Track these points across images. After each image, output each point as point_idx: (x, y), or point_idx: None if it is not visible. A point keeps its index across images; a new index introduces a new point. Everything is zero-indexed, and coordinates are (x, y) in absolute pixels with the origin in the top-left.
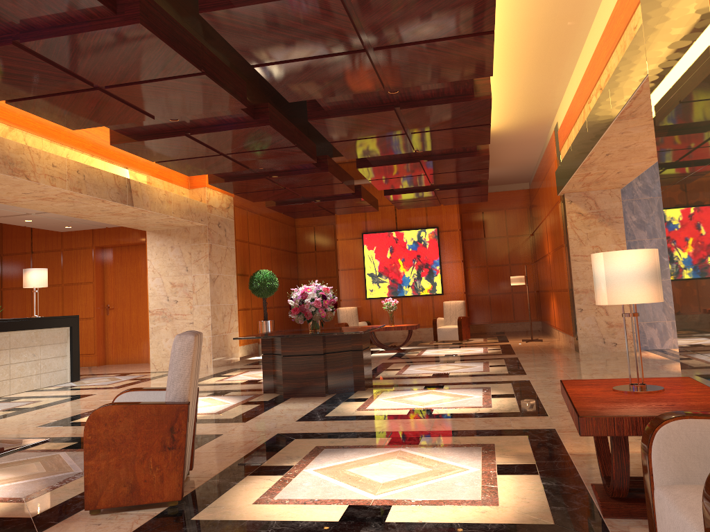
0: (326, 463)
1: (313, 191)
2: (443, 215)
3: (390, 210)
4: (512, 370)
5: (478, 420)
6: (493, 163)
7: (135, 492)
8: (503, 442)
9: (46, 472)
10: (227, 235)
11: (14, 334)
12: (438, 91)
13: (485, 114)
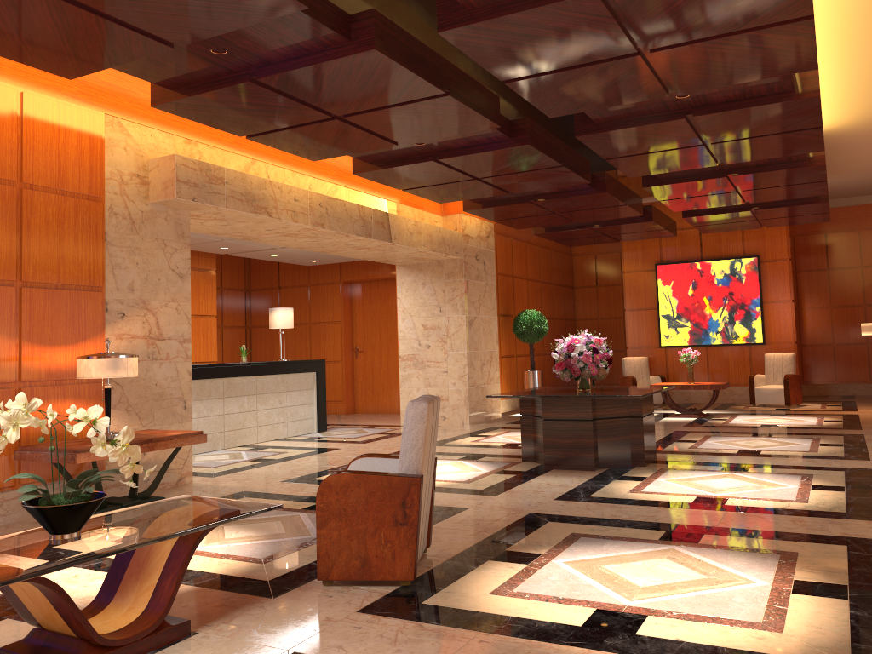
0: (580, 555)
1: (589, 215)
2: (766, 239)
3: (692, 234)
4: (851, 453)
5: (784, 518)
6: (839, 169)
7: (366, 566)
8: (811, 551)
9: (285, 533)
10: (486, 269)
11: (260, 379)
12: (744, 91)
13: (812, 115)
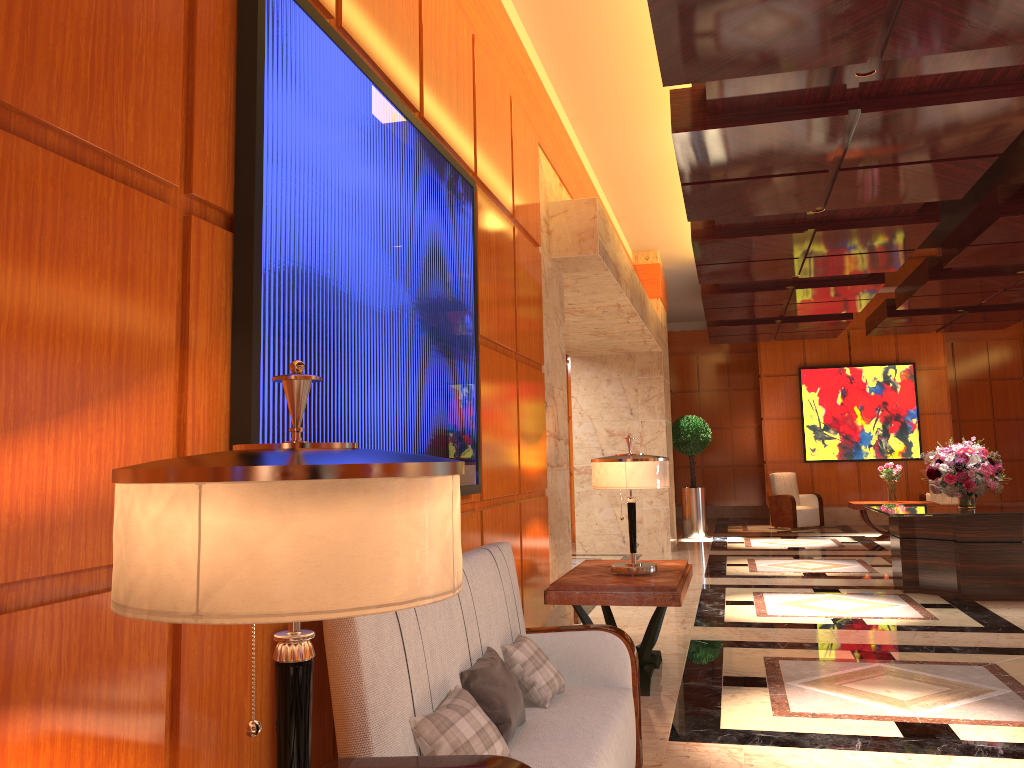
0: None
1: (811, 308)
2: (921, 346)
3: (840, 336)
4: None
5: None
6: None
7: None
8: None
9: (954, 689)
10: (667, 366)
11: None
12: None
13: None
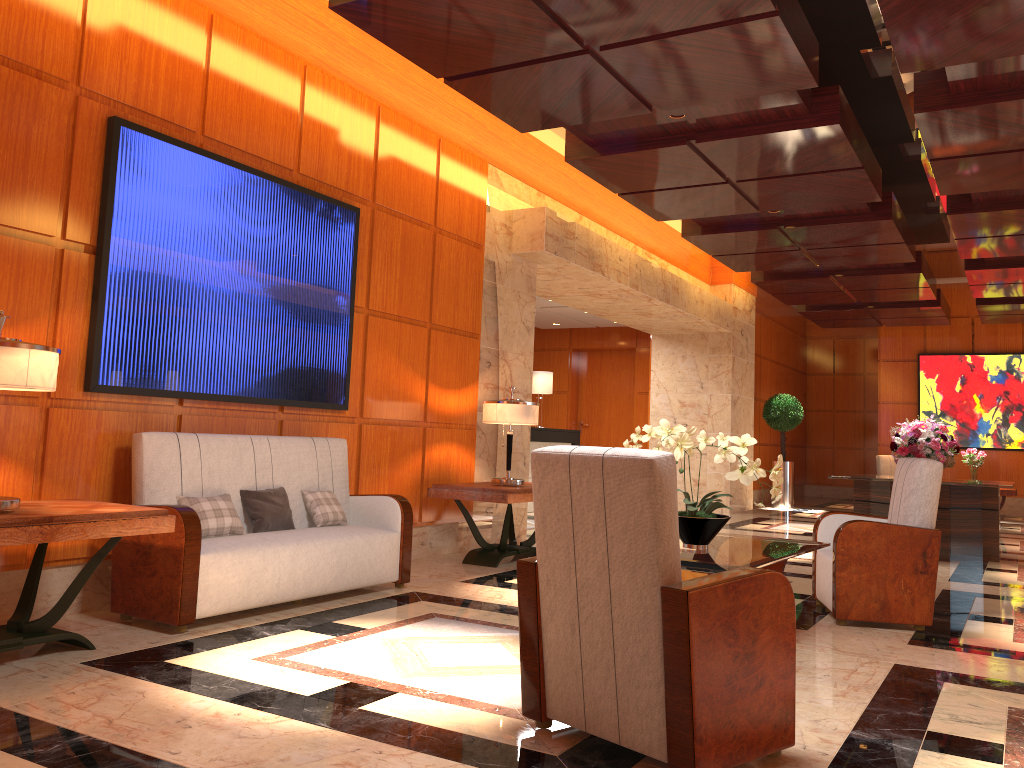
0: None
1: (879, 295)
2: None
3: (963, 323)
4: None
5: None
6: None
7: (885, 609)
8: None
9: None
10: (747, 346)
11: None
12: None
13: None
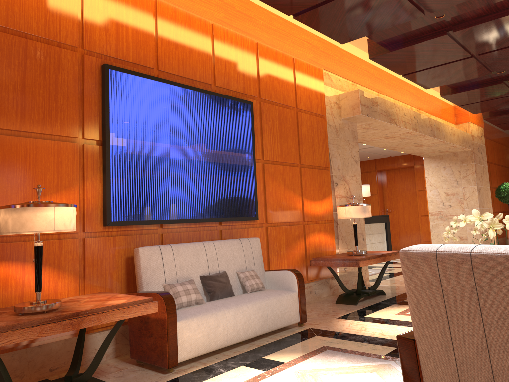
0: None
1: None
2: None
3: None
4: None
5: None
6: None
7: None
8: None
9: None
10: (482, 157)
11: None
12: None
13: None
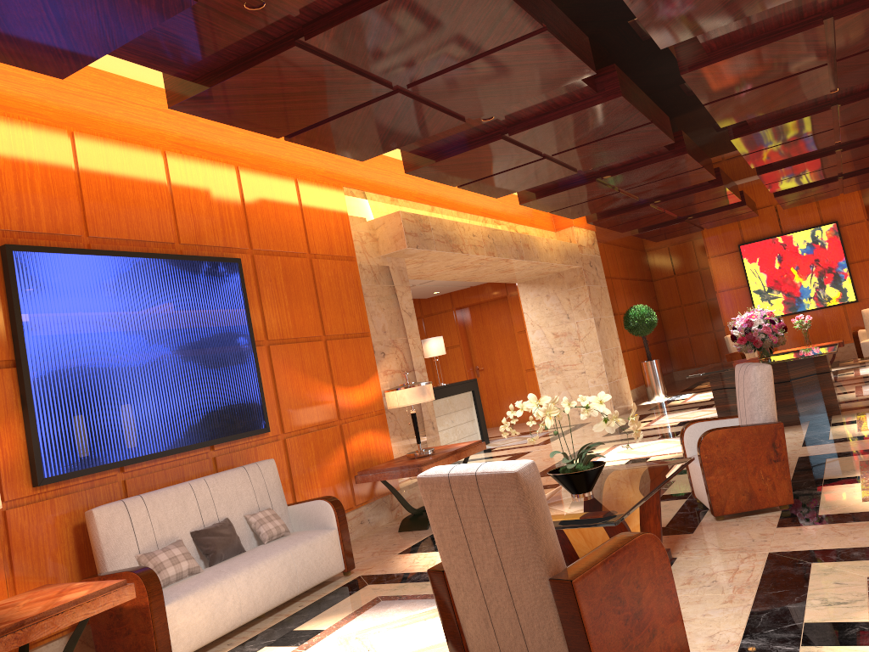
0: None
1: (694, 209)
2: (841, 205)
3: (769, 212)
4: None
5: None
6: None
7: (753, 499)
8: None
9: None
10: (598, 274)
11: (435, 403)
12: None
13: None
